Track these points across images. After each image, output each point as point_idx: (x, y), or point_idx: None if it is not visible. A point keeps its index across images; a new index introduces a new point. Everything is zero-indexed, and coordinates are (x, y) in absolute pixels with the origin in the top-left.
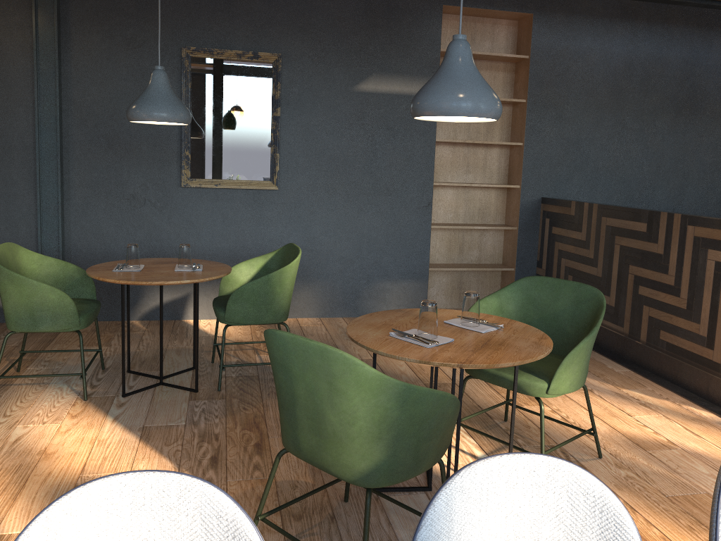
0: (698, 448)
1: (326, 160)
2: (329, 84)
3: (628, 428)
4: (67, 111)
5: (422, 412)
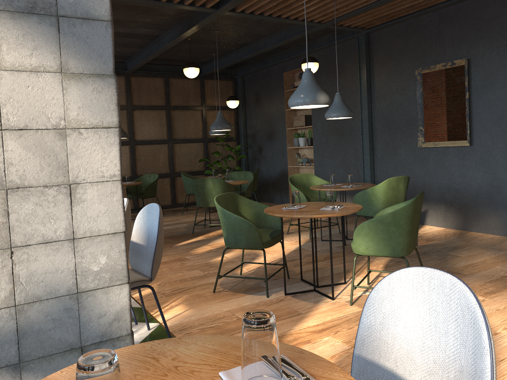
0: (505, 342)
1: (504, 122)
2: (503, 68)
3: (495, 320)
4: (373, 114)
5: (231, 221)
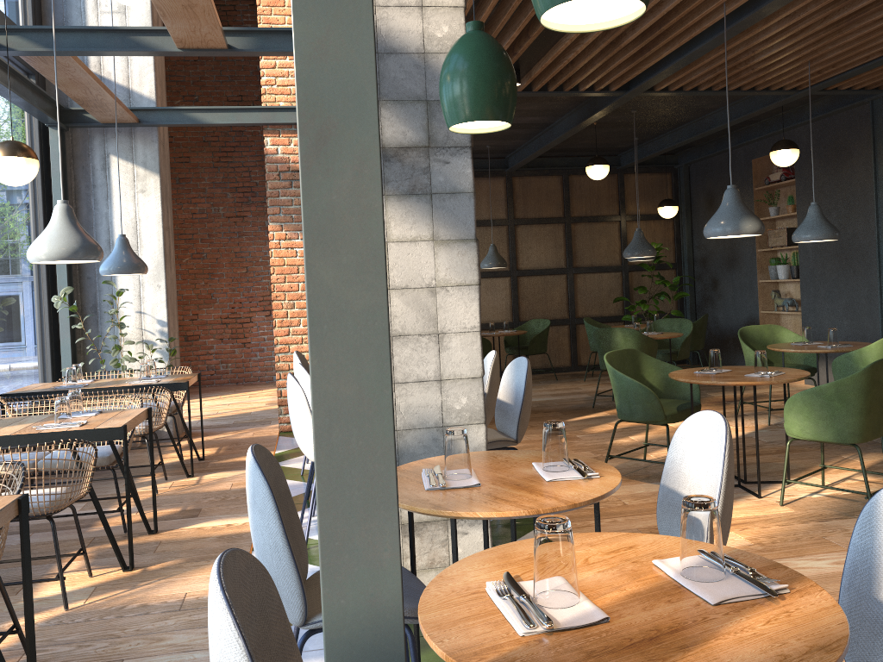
0: None
1: None
2: None
3: None
4: None
5: (624, 386)
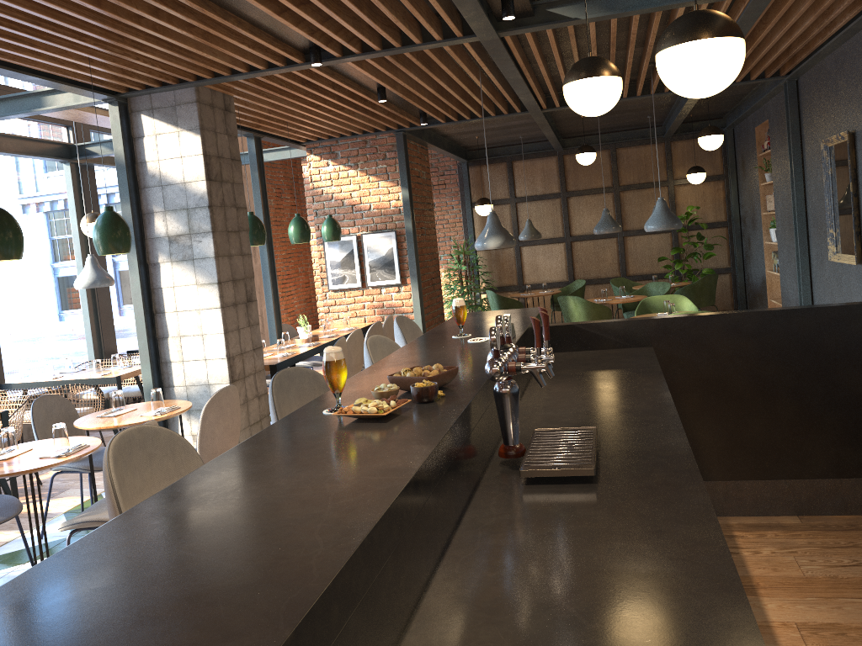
0: None
1: None
2: None
3: None
4: (807, 202)
5: None
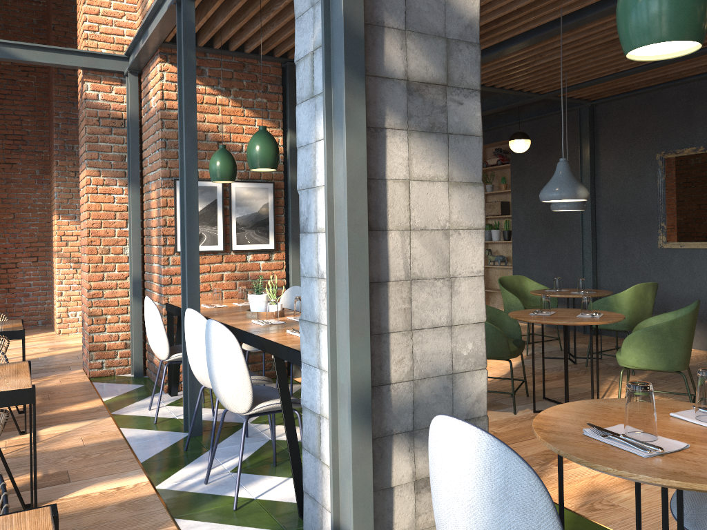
0: None
1: None
2: None
3: None
4: (598, 204)
5: None
